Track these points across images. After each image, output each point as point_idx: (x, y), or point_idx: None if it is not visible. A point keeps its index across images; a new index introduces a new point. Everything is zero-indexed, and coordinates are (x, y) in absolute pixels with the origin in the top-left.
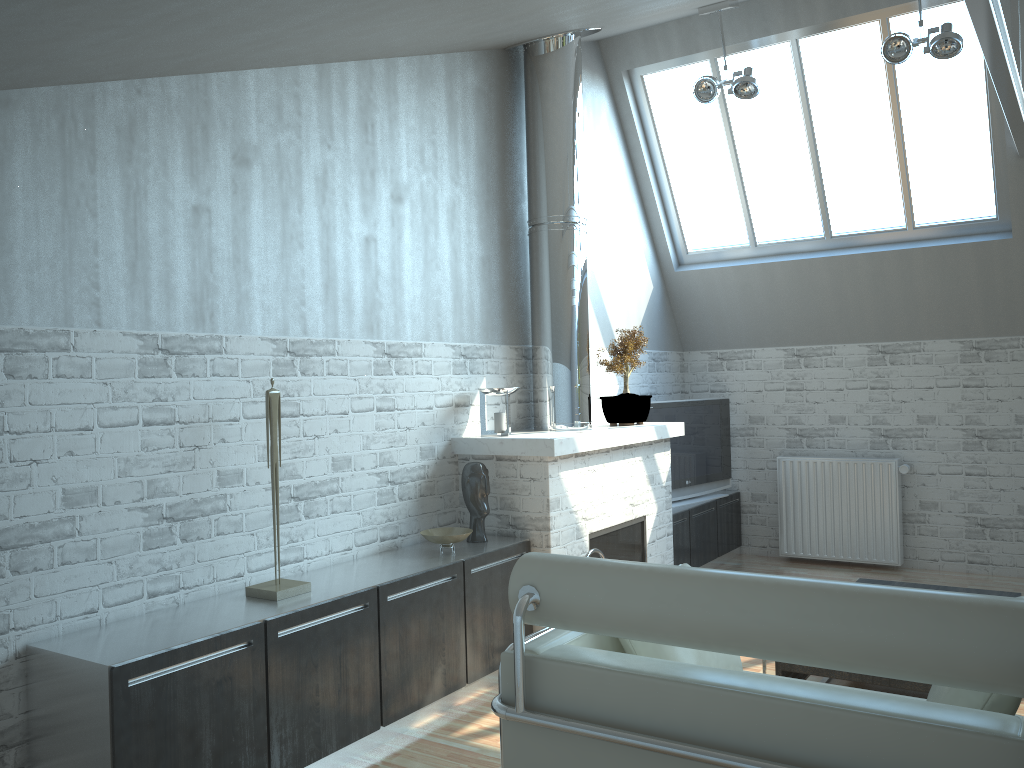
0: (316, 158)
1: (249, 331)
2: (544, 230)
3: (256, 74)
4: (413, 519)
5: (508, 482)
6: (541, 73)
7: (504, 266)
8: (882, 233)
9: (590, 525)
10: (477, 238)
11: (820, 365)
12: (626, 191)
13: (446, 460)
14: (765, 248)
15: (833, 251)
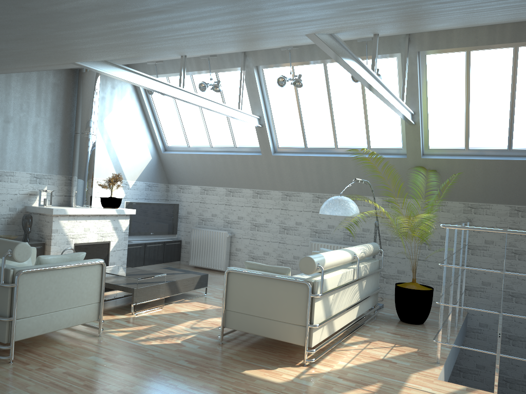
0: None
1: None
2: (77, 135)
3: None
4: (3, 231)
5: (42, 222)
6: (81, 79)
7: (62, 147)
8: (227, 147)
9: (75, 240)
10: (48, 136)
11: (211, 194)
12: (139, 121)
13: (22, 213)
14: (192, 148)
15: (212, 152)
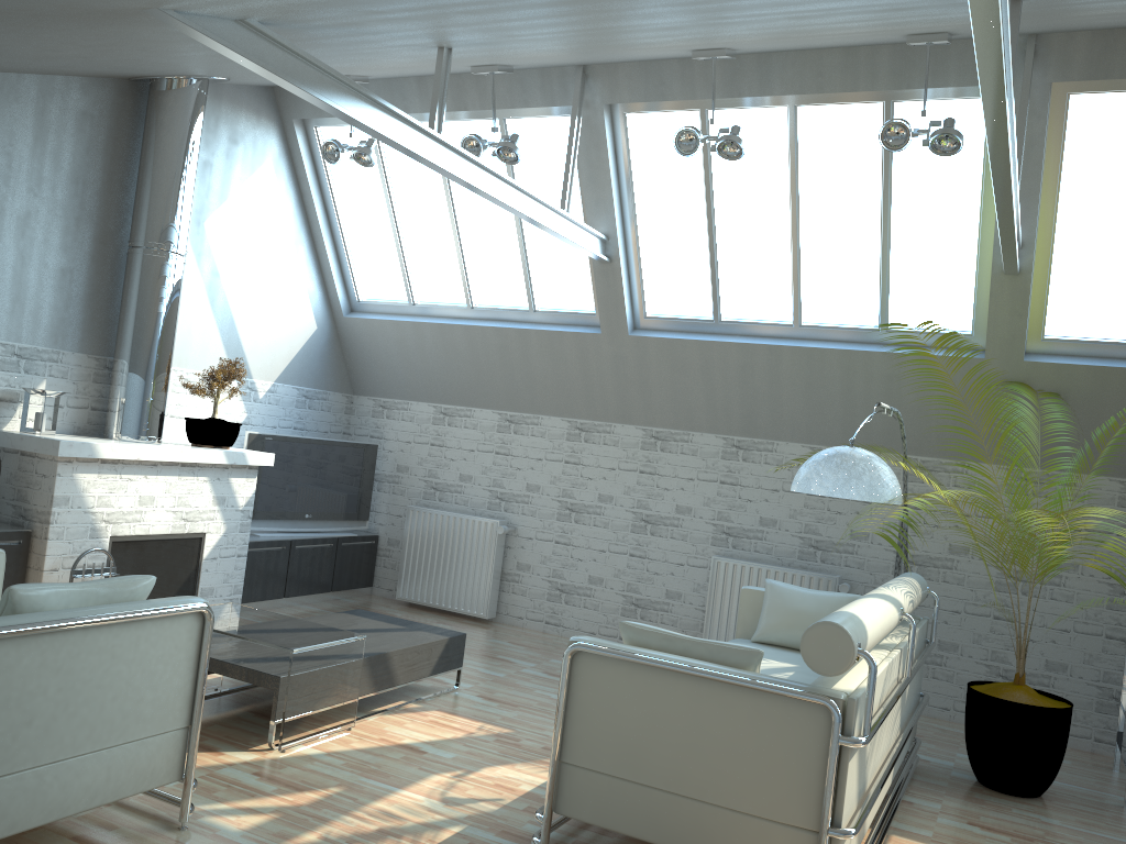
0: None
1: None
2: (136, 253)
3: None
4: None
5: (26, 476)
6: (156, 108)
7: (93, 280)
8: (510, 311)
9: (114, 528)
10: (58, 249)
11: (460, 425)
12: (291, 232)
13: None
14: (421, 308)
15: (472, 320)
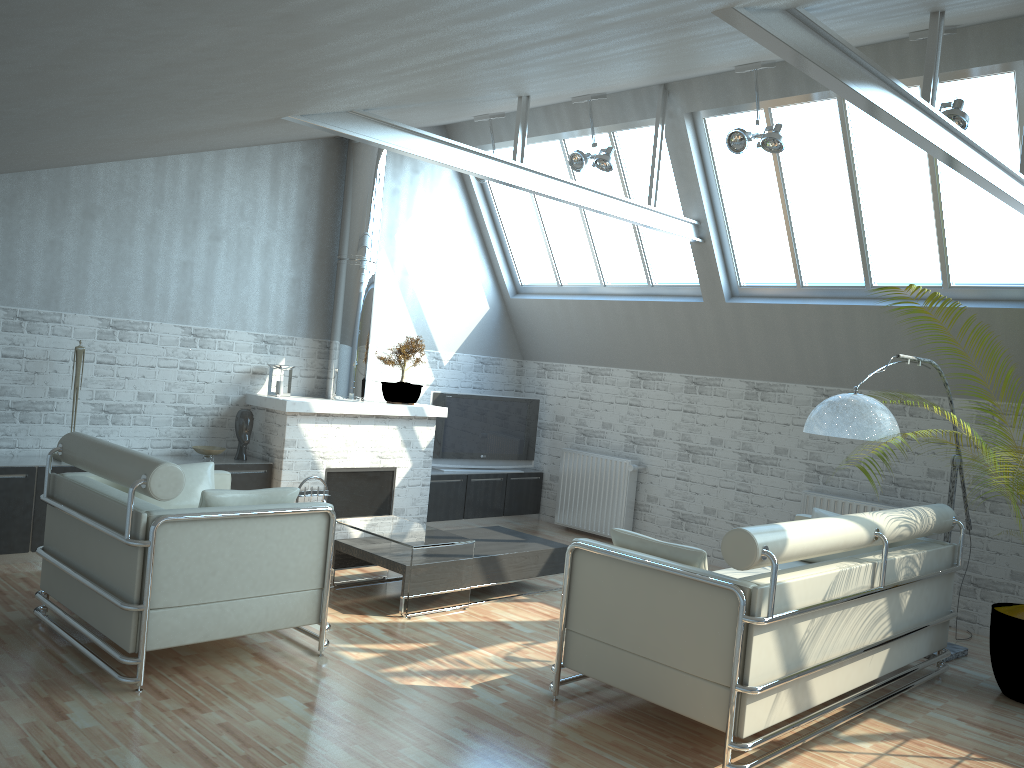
0: (148, 213)
1: (82, 312)
2: (341, 263)
3: (106, 165)
4: (204, 439)
5: (269, 425)
6: (352, 157)
7: (315, 285)
8: (633, 287)
9: (328, 463)
10: (289, 265)
11: (602, 382)
12: (465, 235)
13: (239, 407)
14: (566, 288)
15: (604, 296)
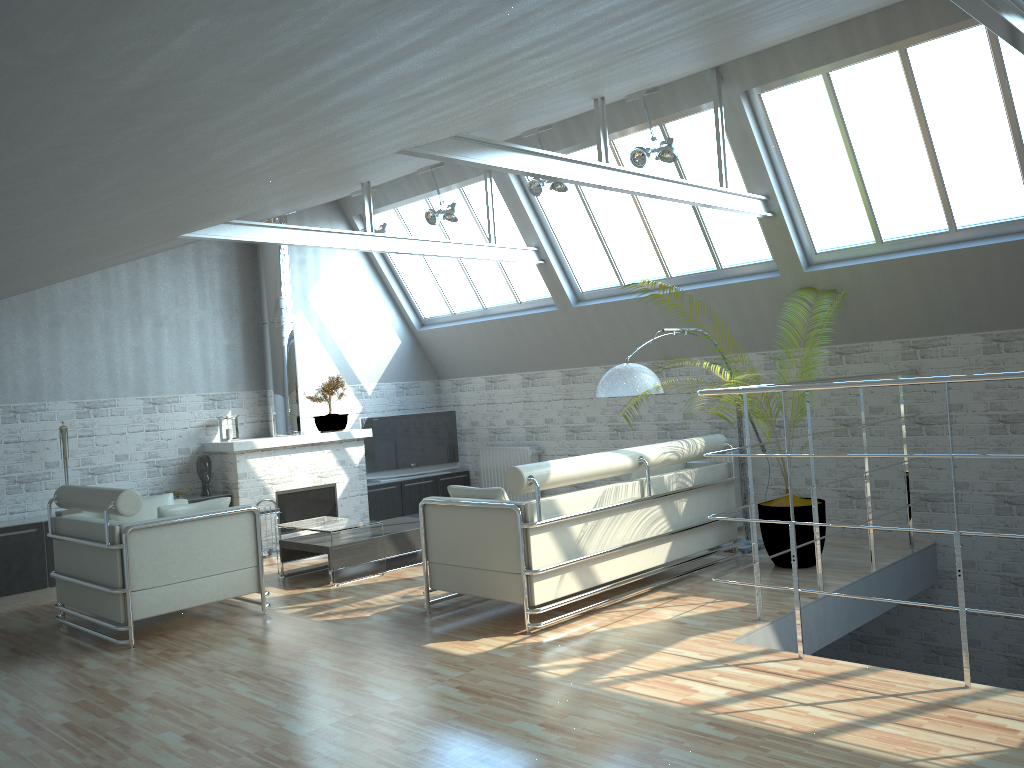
0: (101, 315)
1: (61, 399)
2: (264, 327)
3: (62, 284)
4: (174, 484)
5: (224, 465)
6: None
7: (246, 347)
8: (507, 306)
9: (277, 487)
10: (222, 335)
11: (501, 387)
12: (369, 286)
13: (199, 454)
14: (458, 315)
15: (487, 317)
